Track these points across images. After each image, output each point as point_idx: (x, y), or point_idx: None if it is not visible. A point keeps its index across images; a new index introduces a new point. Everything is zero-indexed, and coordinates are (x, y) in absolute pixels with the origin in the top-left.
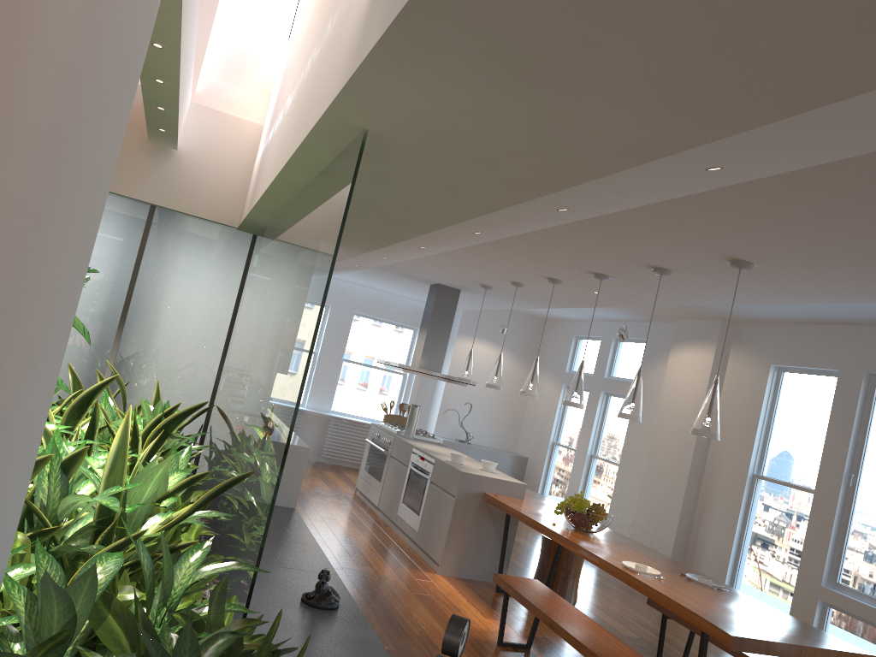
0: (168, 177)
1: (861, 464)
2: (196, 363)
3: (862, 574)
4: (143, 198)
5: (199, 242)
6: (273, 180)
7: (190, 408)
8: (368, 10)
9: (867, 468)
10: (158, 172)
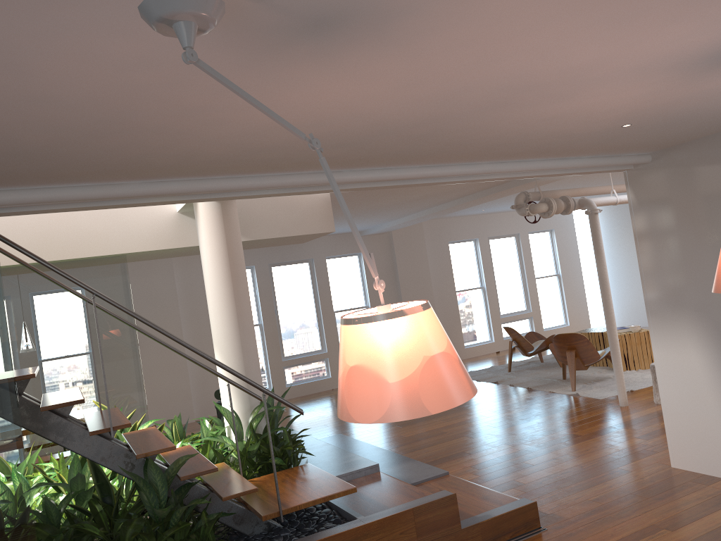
0: None
1: None
2: None
3: None
4: None
5: None
6: None
7: None
8: (177, 225)
9: None
10: None
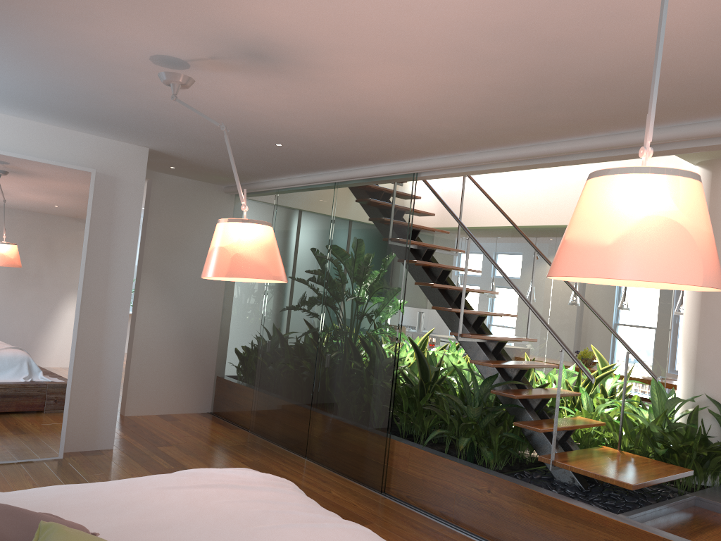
0: None
1: None
2: None
3: None
4: None
5: None
6: (539, 225)
7: None
8: None
9: None
10: None
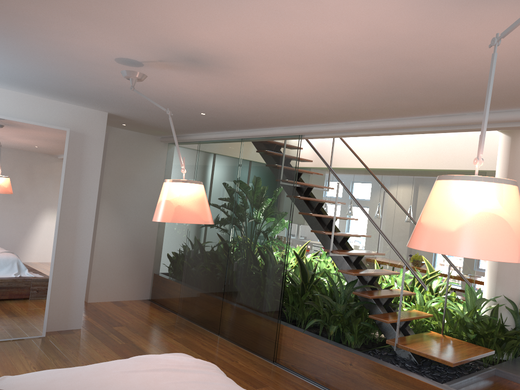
0: None
1: None
2: None
3: None
4: None
5: None
6: (386, 168)
7: None
8: None
9: None
10: None
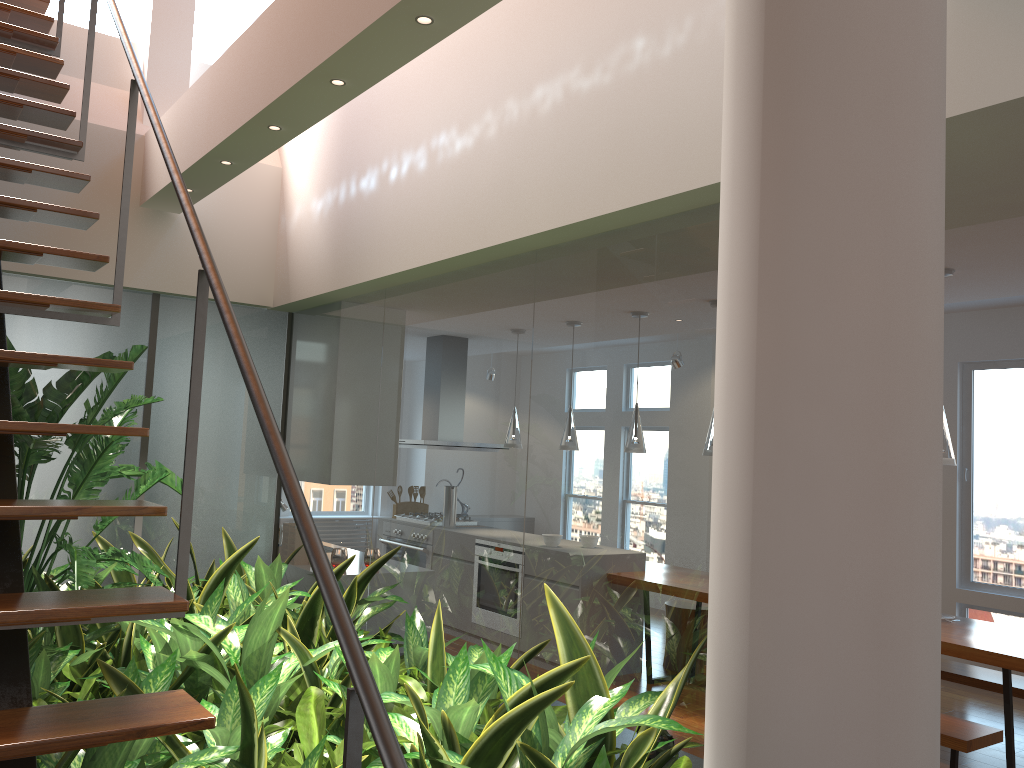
0: (174, 252)
1: (972, 457)
2: (247, 493)
3: (997, 567)
4: (146, 286)
5: (224, 333)
6: (488, 246)
7: (381, 560)
8: None
9: (979, 459)
10: (160, 247)
